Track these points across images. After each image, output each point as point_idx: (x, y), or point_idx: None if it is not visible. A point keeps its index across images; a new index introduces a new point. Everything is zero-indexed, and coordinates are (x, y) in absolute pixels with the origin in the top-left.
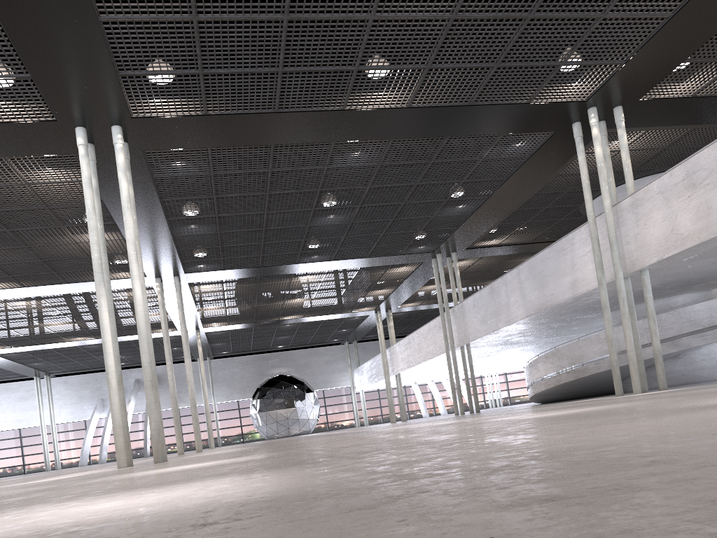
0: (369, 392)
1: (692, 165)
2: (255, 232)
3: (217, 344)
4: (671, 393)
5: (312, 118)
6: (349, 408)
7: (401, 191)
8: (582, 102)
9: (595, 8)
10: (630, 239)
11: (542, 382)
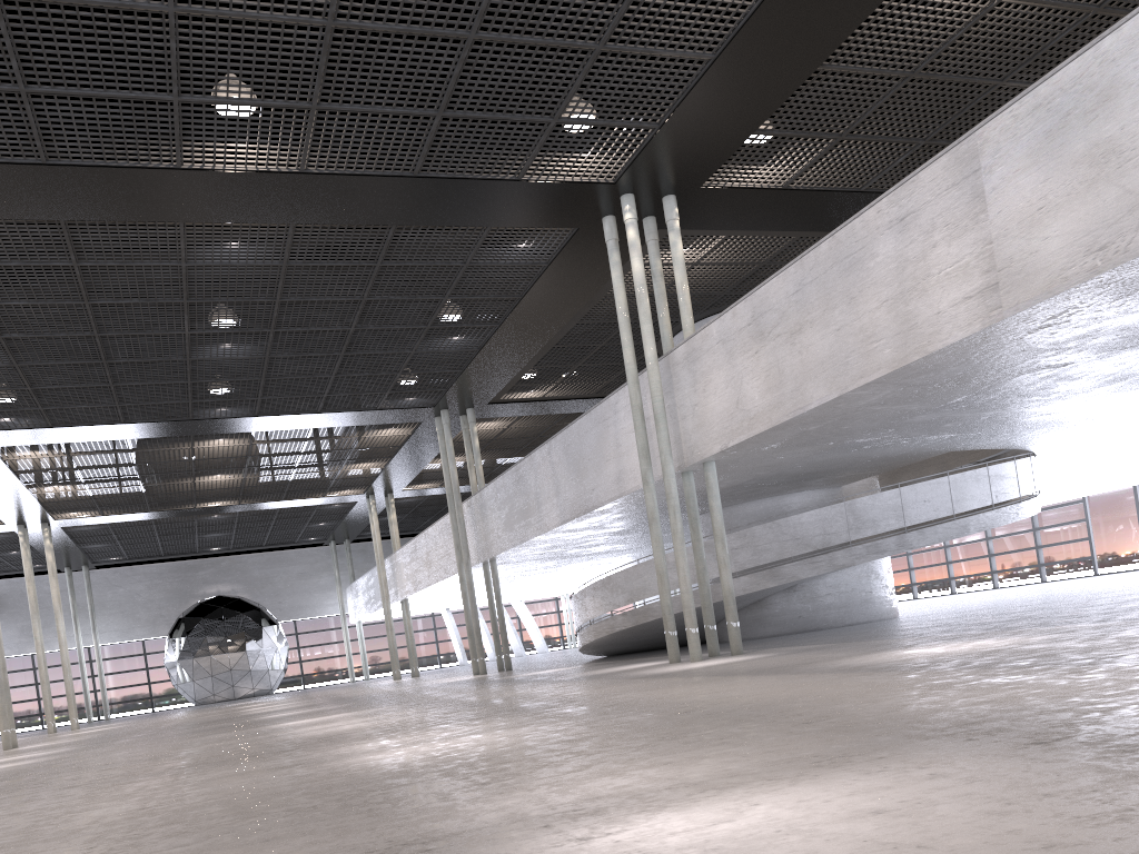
0: (373, 624)
1: (759, 302)
2: (92, 367)
3: (94, 545)
4: (687, 683)
5: (123, 178)
6: (340, 651)
7: (342, 310)
8: (607, 185)
9: (582, 33)
10: (687, 413)
11: (591, 628)
